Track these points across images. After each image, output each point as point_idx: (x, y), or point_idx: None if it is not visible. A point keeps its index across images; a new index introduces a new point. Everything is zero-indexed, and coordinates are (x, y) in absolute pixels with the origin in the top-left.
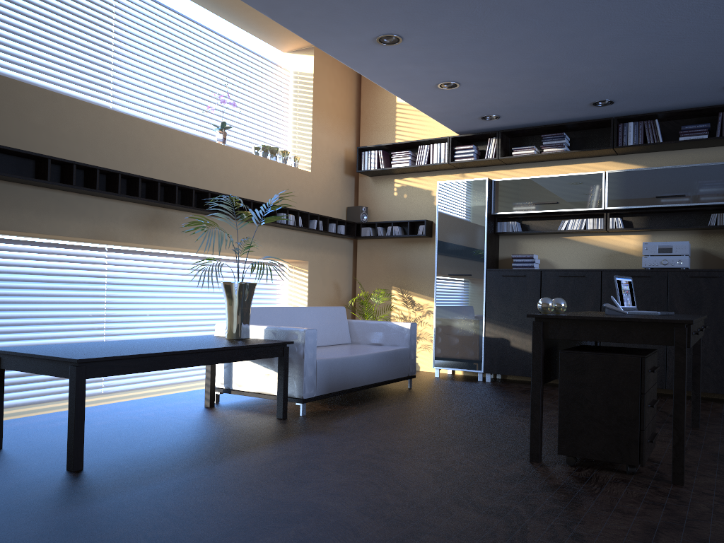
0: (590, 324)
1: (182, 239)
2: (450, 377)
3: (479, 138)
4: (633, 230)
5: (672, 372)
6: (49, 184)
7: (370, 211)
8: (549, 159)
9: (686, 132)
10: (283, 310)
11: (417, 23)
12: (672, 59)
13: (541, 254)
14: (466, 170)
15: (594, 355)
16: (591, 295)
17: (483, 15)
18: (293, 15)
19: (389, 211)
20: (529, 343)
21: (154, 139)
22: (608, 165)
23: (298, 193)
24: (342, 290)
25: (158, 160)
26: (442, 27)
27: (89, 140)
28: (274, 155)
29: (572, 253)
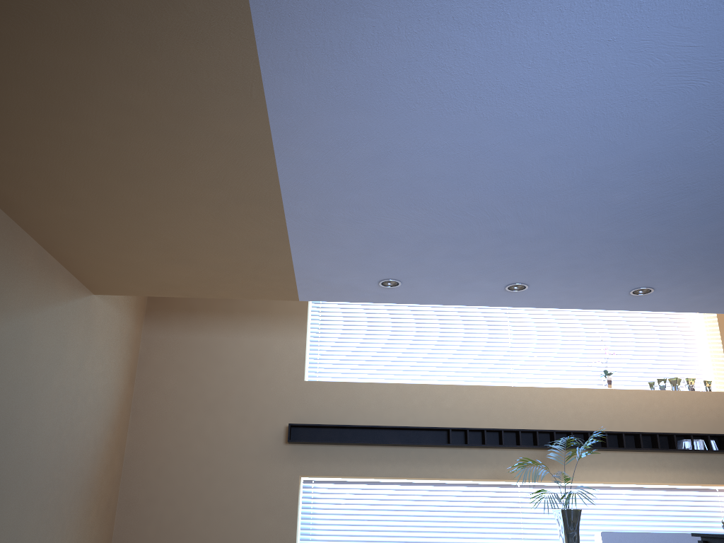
0: None
1: (574, 473)
2: None
3: None
4: None
5: None
6: (451, 445)
7: None
8: None
9: None
10: (652, 536)
11: (640, 278)
12: None
13: None
14: None
15: None
16: None
17: (678, 258)
18: (555, 302)
19: None
20: None
21: (537, 398)
22: None
23: (714, 415)
24: None
25: (543, 413)
26: (664, 273)
27: (484, 410)
28: (674, 384)
29: None
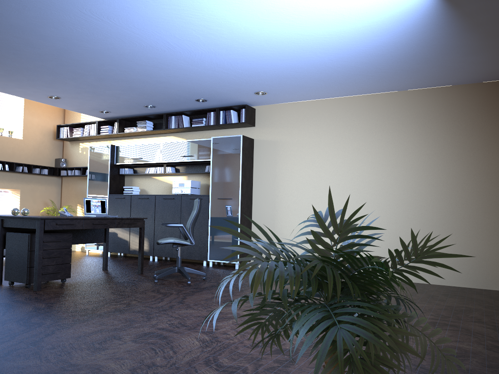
0: (15, 219)
1: None
2: (95, 254)
3: (113, 121)
4: (176, 173)
5: (182, 249)
6: None
7: (68, 161)
8: (144, 134)
9: (194, 122)
10: None
11: None
12: (144, 89)
13: (142, 186)
14: (112, 139)
15: (16, 234)
16: (151, 209)
17: (16, 70)
18: None
19: (77, 161)
20: (126, 235)
21: None
22: (171, 138)
23: (10, 151)
24: (51, 206)
25: None
26: (5, 74)
27: None
28: None
29: (155, 186)
